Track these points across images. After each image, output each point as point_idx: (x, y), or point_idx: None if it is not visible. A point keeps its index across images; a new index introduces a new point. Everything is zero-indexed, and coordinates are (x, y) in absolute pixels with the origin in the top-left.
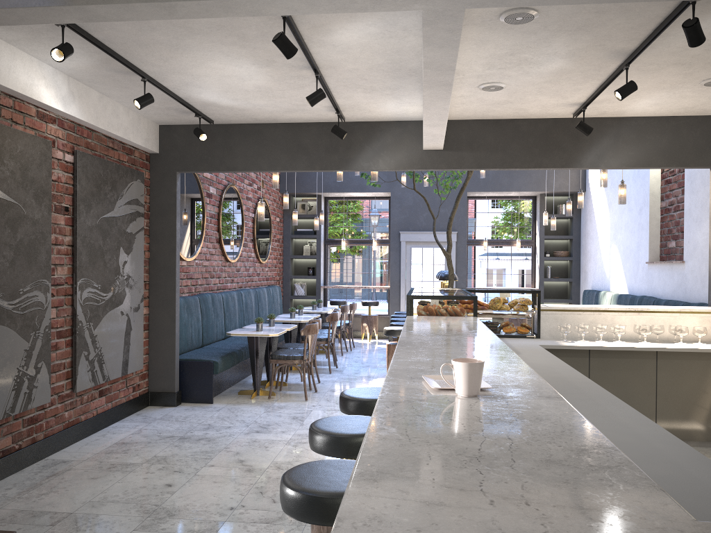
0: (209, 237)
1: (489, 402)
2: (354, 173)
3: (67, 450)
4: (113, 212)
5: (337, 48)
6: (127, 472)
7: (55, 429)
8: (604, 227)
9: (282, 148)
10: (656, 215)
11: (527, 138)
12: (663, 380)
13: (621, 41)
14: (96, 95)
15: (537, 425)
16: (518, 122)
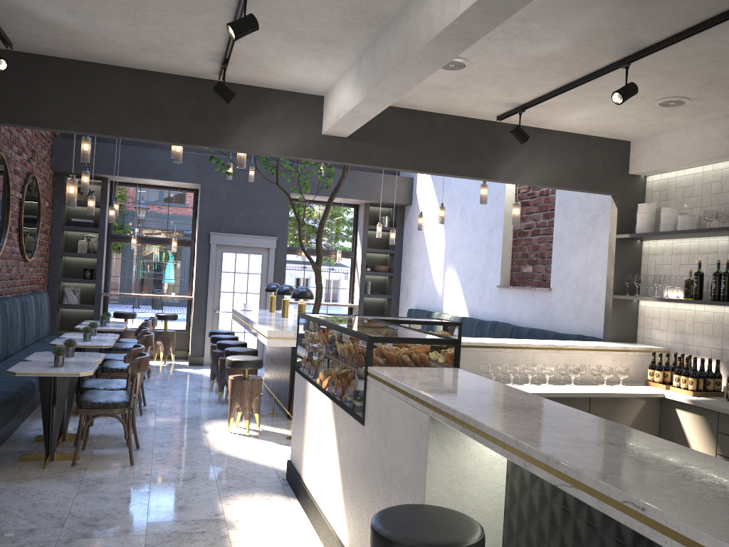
0: None
1: None
2: (155, 156)
3: None
4: None
5: None
6: None
7: None
8: (437, 245)
9: (123, 103)
10: (509, 237)
11: (443, 137)
12: None
13: (654, 29)
14: None
15: None
16: (434, 117)
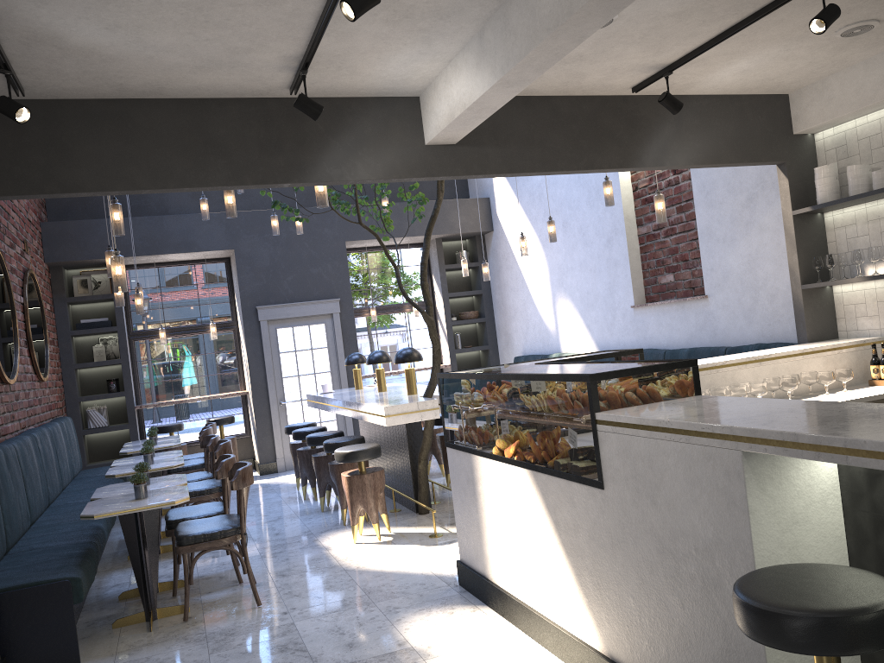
0: None
1: None
2: (172, 224)
3: None
4: None
5: None
6: None
7: None
8: (538, 273)
9: (174, 145)
10: (635, 245)
11: (570, 125)
12: None
13: None
14: None
15: None
16: (556, 101)
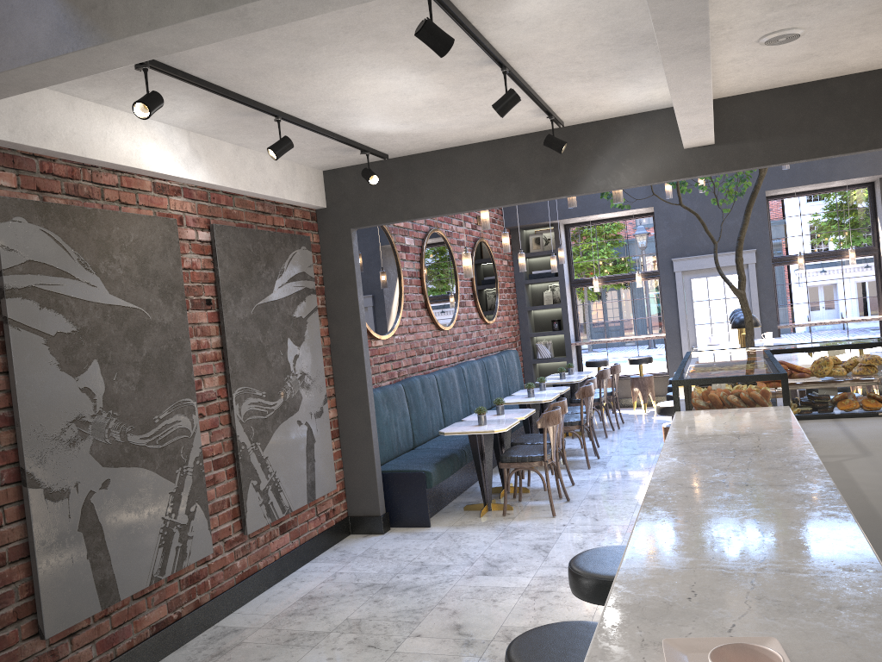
0: (411, 303)
1: None
2: None
3: (242, 611)
4: (272, 294)
5: (524, 25)
6: (308, 649)
7: (225, 585)
8: None
9: (482, 177)
10: None
11: (849, 105)
12: None
13: None
14: (230, 148)
15: None
16: (832, 83)
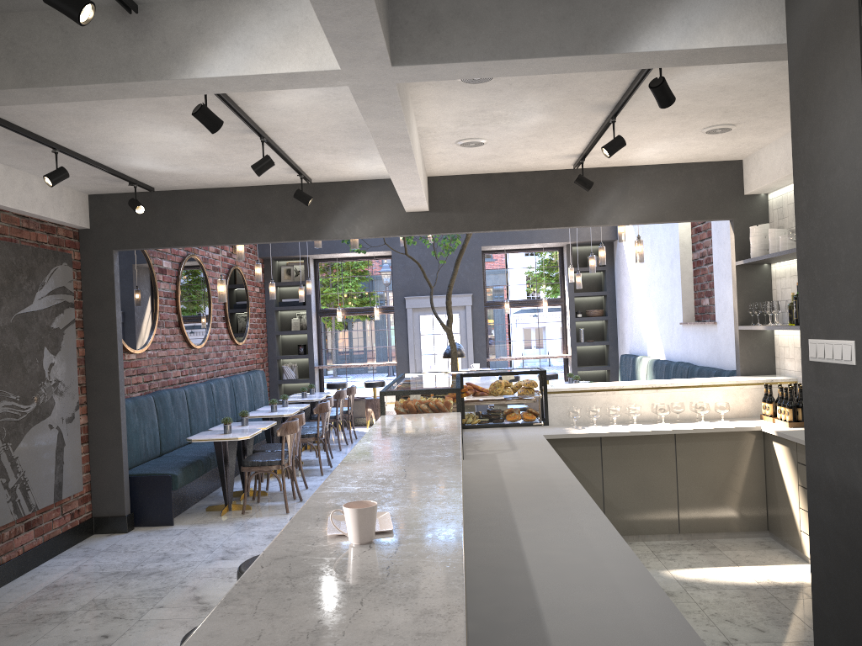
0: (165, 321)
1: (377, 551)
2: None
3: None
4: (32, 305)
5: (280, 111)
6: (56, 624)
7: None
8: (638, 282)
9: (239, 216)
10: (688, 268)
11: (524, 194)
12: (684, 466)
13: (599, 95)
14: (1, 168)
15: (404, 581)
16: (513, 176)
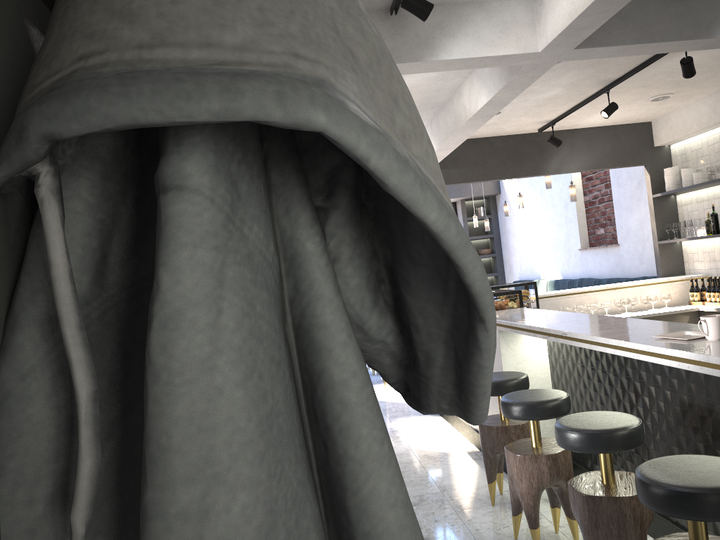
0: None
1: None
2: None
3: None
4: None
5: None
6: None
7: None
8: (527, 224)
9: None
10: (581, 208)
11: (501, 153)
12: None
13: (612, 72)
14: None
15: None
16: (492, 139)
